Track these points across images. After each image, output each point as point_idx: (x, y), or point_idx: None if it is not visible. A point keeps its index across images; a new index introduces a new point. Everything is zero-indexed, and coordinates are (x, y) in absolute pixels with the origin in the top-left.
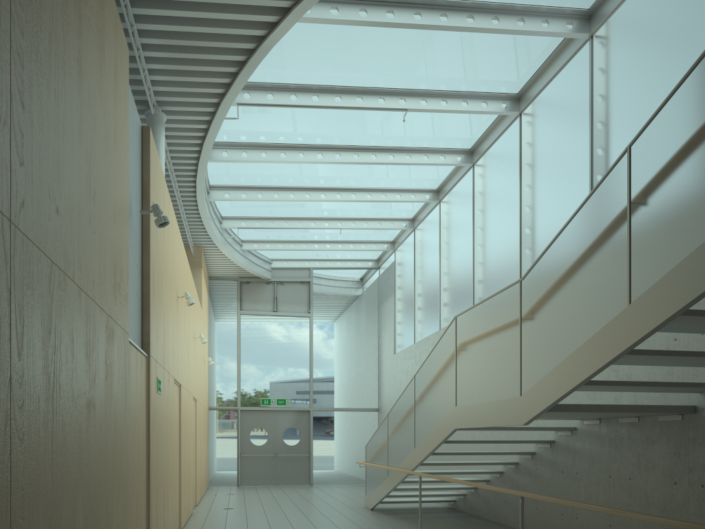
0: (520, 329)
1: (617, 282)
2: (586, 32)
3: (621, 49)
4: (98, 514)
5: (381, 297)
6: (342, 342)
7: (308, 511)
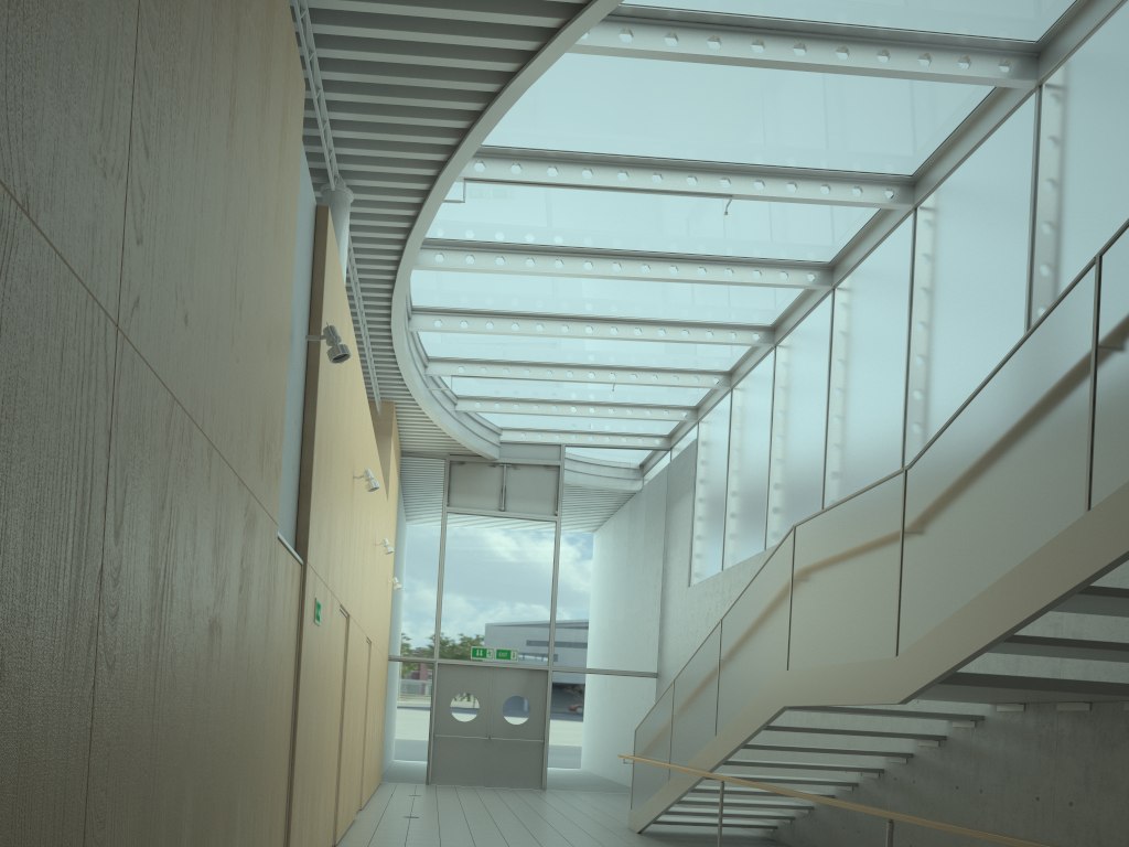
0: (900, 548)
1: (1069, 475)
2: (1031, 78)
3: (1088, 107)
4: (215, 801)
5: (671, 496)
6: (605, 564)
7: (538, 829)
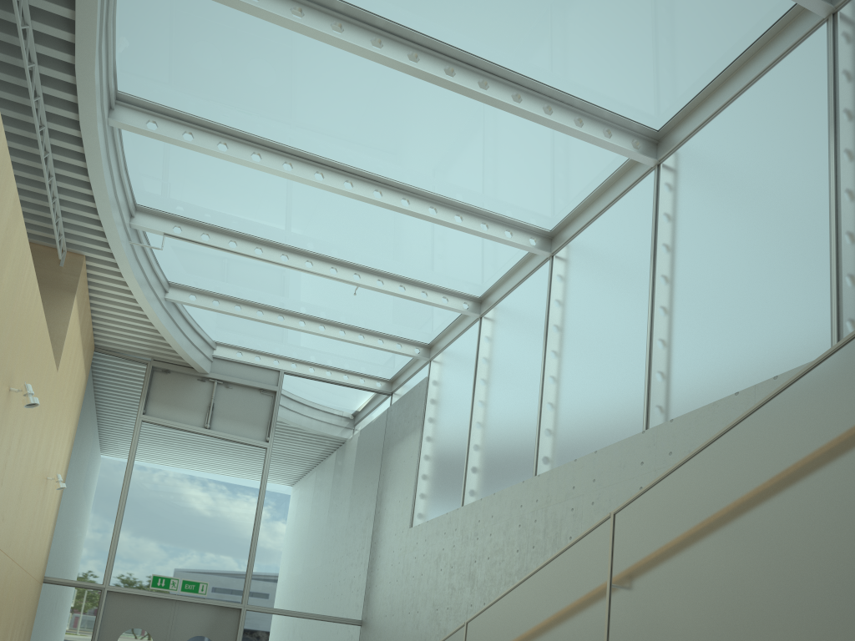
0: None
1: None
2: None
3: None
4: None
5: (391, 438)
6: (316, 500)
7: None
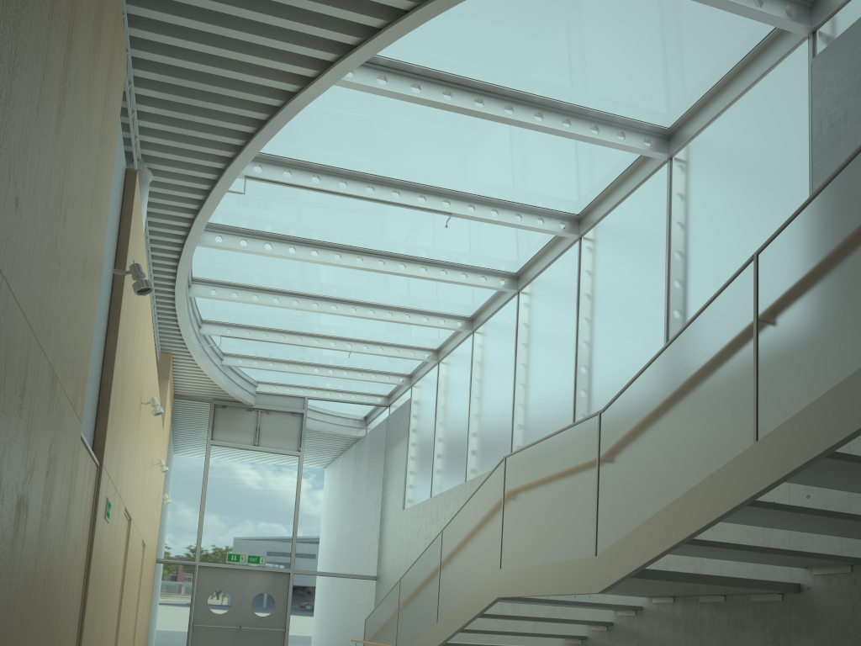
0: (597, 472)
1: (739, 414)
2: (664, 152)
3: (706, 174)
4: None
5: (389, 441)
6: (338, 491)
7: None
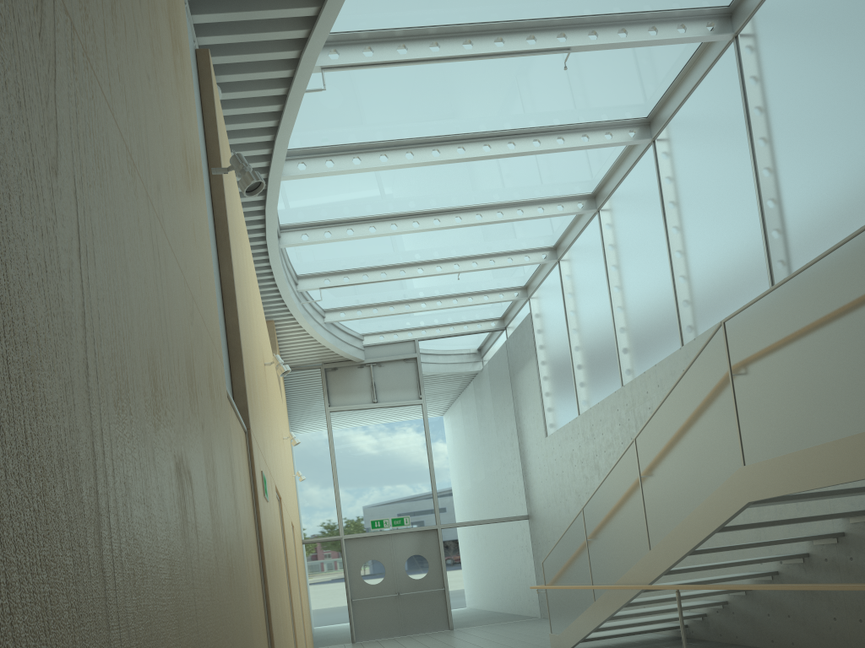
0: None
1: None
2: None
3: None
4: None
5: (514, 366)
6: (469, 432)
7: None
